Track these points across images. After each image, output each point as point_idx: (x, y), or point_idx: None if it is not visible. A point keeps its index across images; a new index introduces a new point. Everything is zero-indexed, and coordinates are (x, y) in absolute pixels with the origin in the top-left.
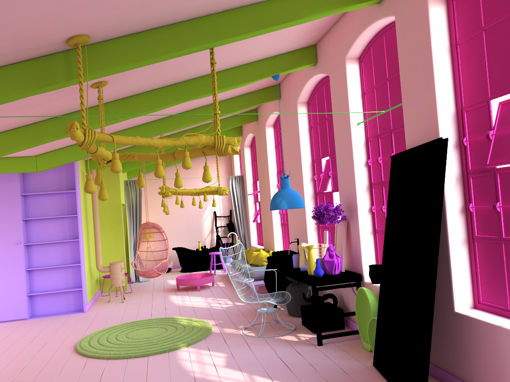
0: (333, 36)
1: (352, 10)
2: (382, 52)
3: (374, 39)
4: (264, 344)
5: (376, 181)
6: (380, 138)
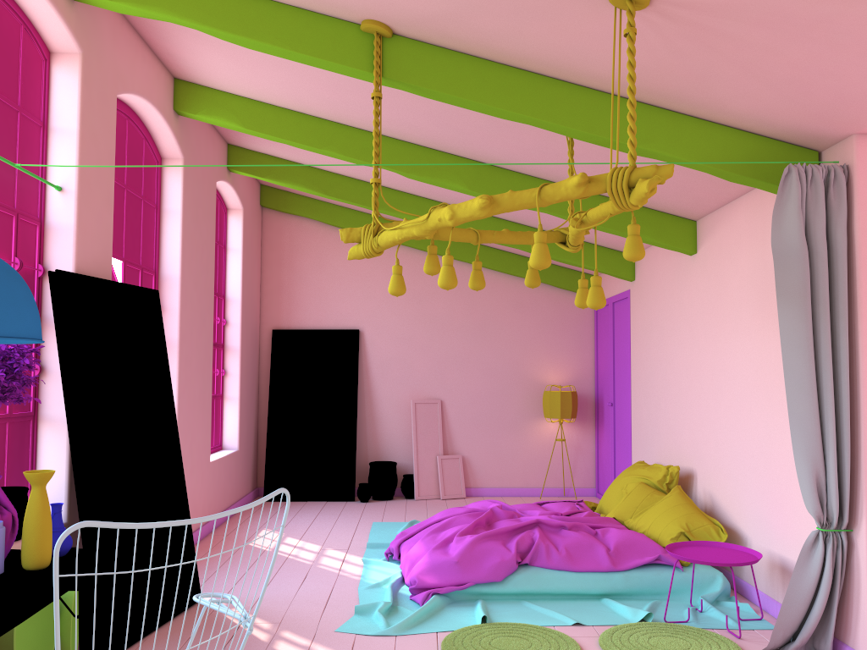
0: None
1: None
2: None
3: None
4: None
5: None
6: None
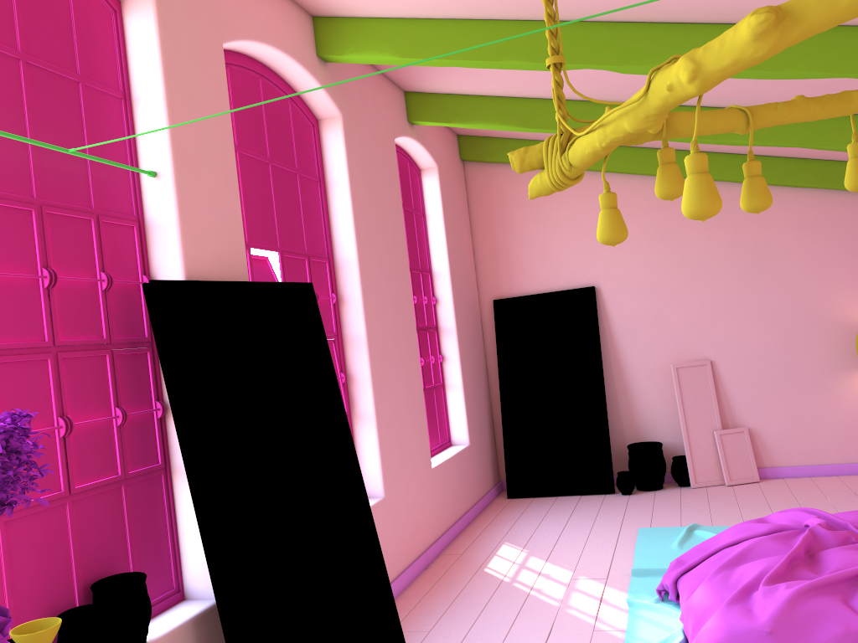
0: None
1: None
2: None
3: None
4: None
5: None
6: None
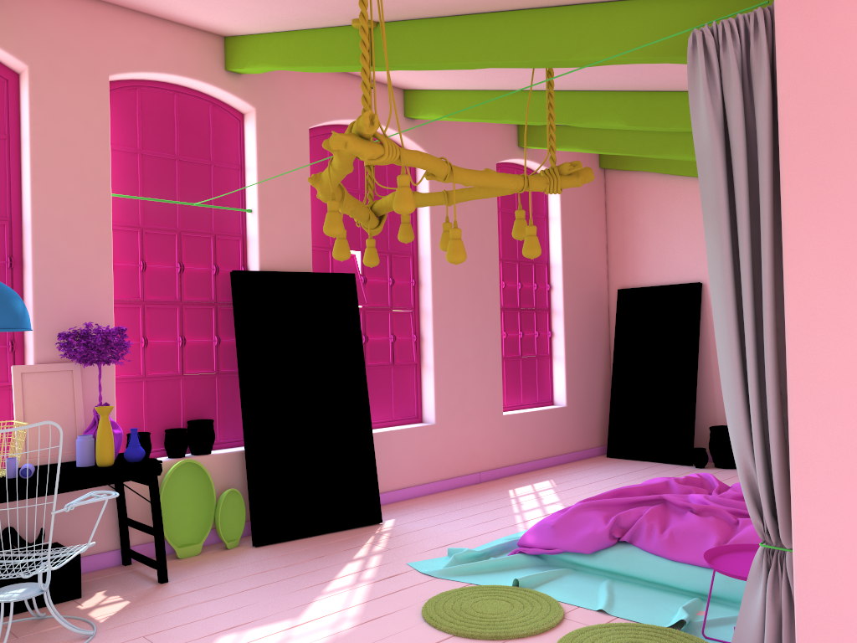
0: (69, 10)
1: (151, 23)
2: (169, 114)
3: (155, 84)
4: (152, 620)
5: (127, 298)
6: (147, 233)
